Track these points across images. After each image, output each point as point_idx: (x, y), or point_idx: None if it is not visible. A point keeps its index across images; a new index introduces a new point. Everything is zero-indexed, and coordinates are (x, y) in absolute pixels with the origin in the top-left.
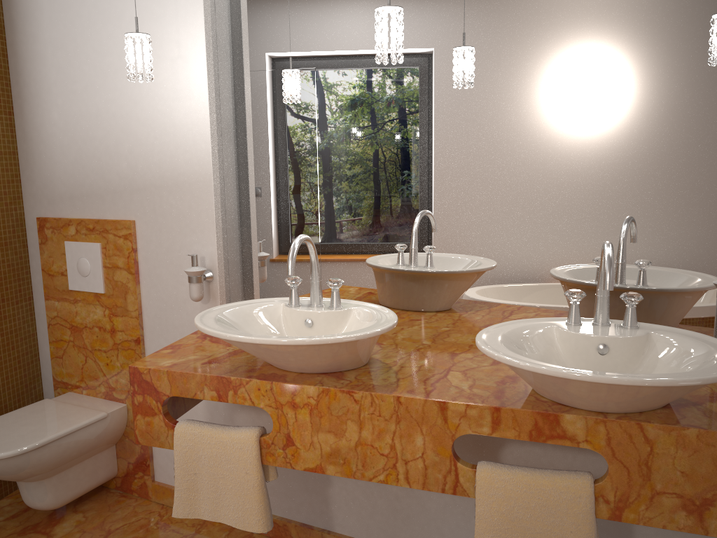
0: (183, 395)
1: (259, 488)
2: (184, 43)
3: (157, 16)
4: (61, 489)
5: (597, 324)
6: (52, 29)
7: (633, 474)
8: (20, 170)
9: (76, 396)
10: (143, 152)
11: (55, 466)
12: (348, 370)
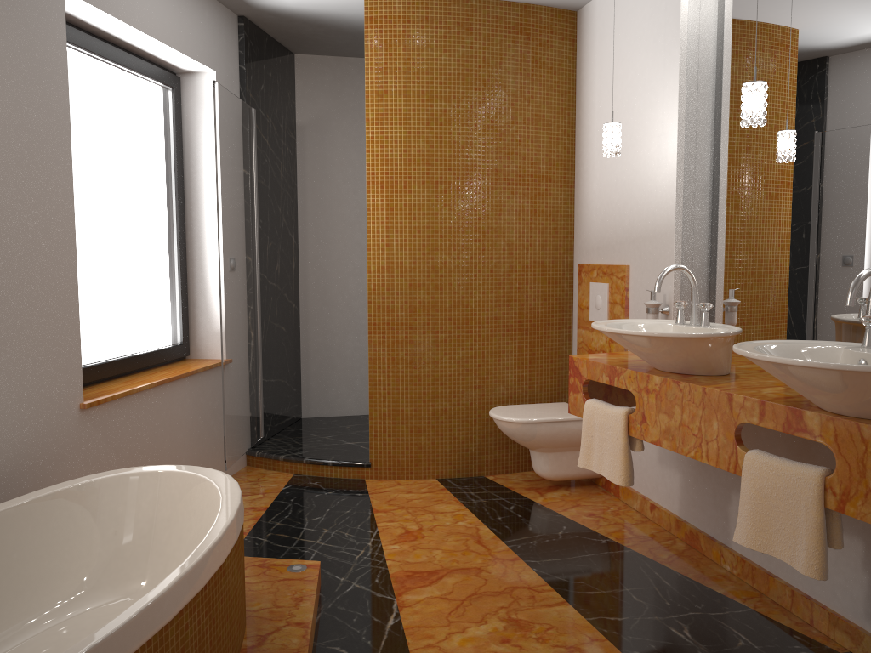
0: (592, 379)
1: (623, 452)
2: (665, 122)
3: (652, 103)
4: (555, 465)
5: None
6: (598, 121)
7: (852, 470)
8: (574, 229)
9: None
10: (637, 210)
11: (550, 443)
12: (700, 375)
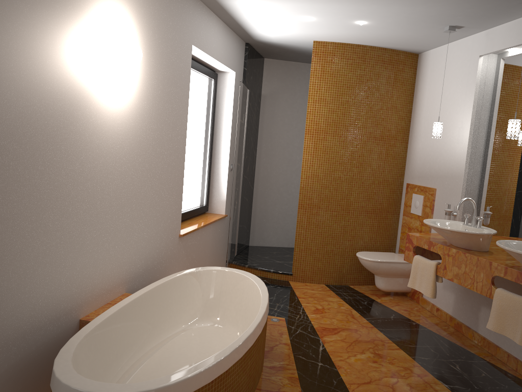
0: (419, 245)
1: (432, 282)
2: (463, 122)
3: (457, 111)
4: (387, 284)
5: None
6: (425, 113)
7: None
8: (405, 164)
9: (403, 255)
10: (443, 162)
11: (386, 273)
12: (474, 250)
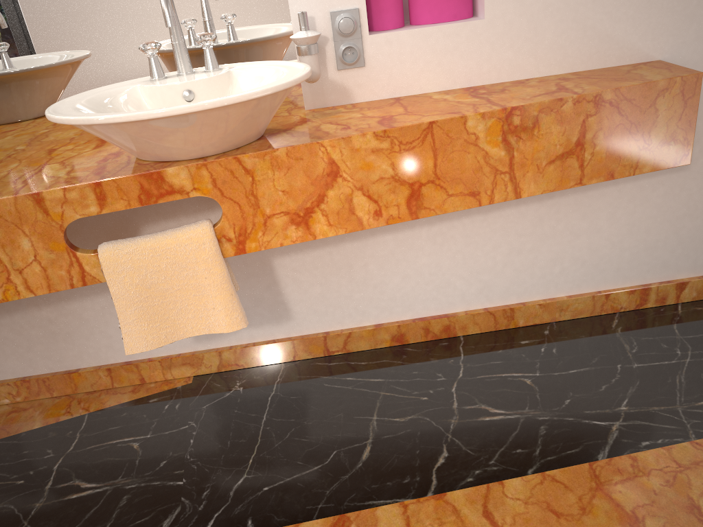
0: None
1: None
2: None
3: None
4: None
5: (181, 74)
6: None
7: (244, 207)
8: None
9: None
10: None
11: None
12: None
